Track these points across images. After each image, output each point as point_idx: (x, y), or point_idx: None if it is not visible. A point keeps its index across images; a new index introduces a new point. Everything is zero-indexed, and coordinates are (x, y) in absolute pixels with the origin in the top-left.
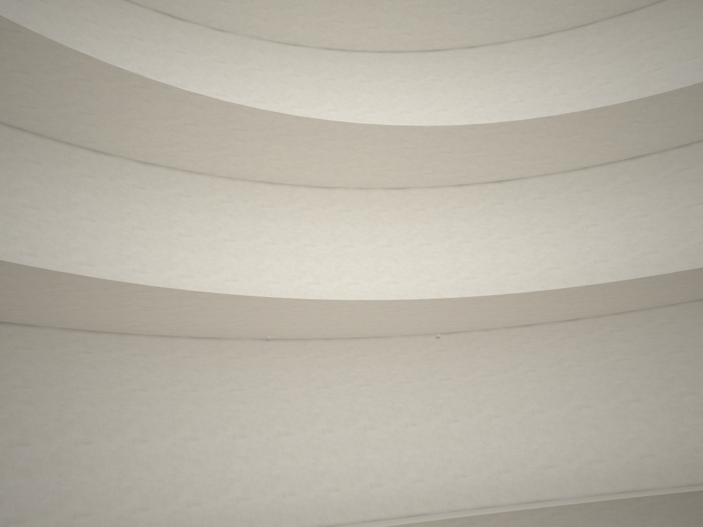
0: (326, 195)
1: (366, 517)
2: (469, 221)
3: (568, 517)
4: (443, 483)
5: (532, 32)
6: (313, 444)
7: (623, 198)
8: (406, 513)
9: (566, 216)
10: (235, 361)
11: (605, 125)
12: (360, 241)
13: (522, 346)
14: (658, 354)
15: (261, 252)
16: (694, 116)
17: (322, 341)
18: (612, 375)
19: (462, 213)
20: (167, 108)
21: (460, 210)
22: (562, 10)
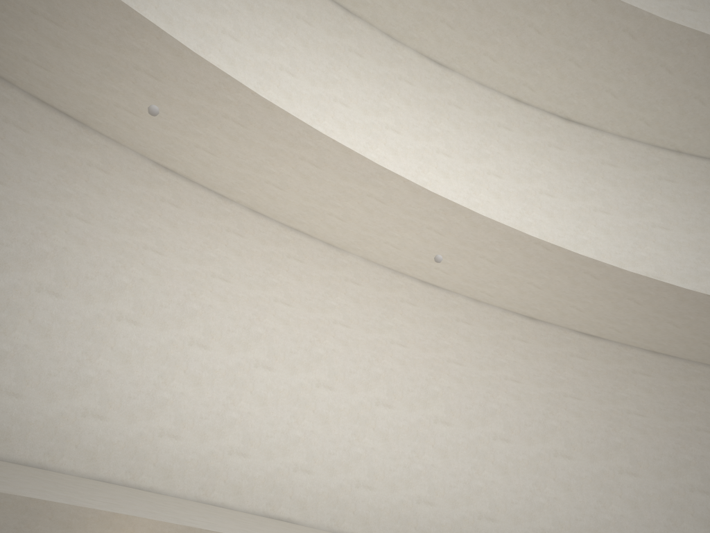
0: (339, 19)
1: (203, 494)
2: (511, 151)
3: None
4: (337, 487)
5: None
6: (167, 355)
7: None
8: (265, 510)
9: (633, 201)
10: (96, 174)
11: None
12: (359, 103)
13: (514, 343)
14: (681, 424)
15: (211, 39)
16: None
17: (247, 212)
18: (614, 428)
19: (506, 137)
20: None
21: (505, 131)
22: None
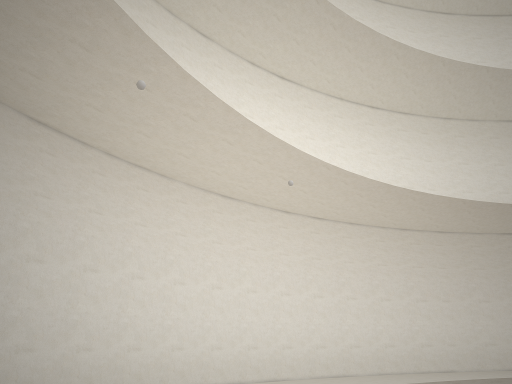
0: None
1: None
2: (255, 100)
3: None
4: (200, 354)
5: None
6: (70, 284)
7: (362, 134)
8: None
9: (325, 131)
10: None
11: (389, 65)
12: None
13: (280, 230)
14: (370, 263)
15: None
16: (432, 90)
17: (104, 155)
18: (340, 273)
19: (251, 90)
20: None
21: (249, 86)
22: None
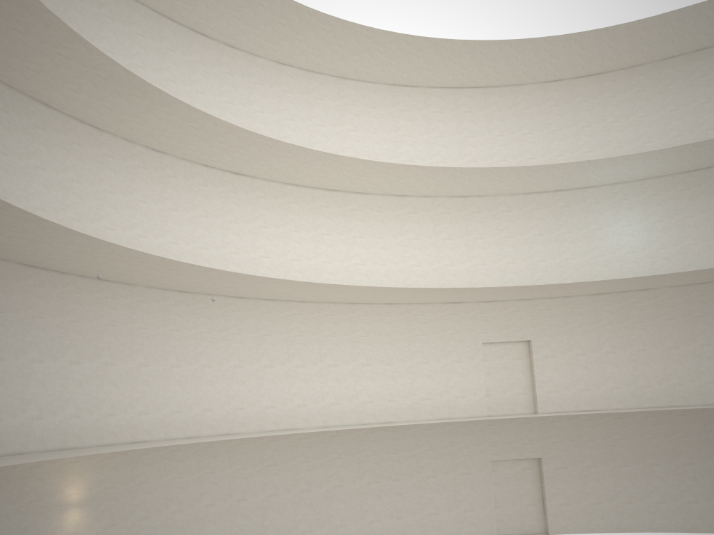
0: (95, 136)
1: (99, 442)
2: (210, 199)
3: (246, 447)
4: (163, 416)
5: (279, 59)
6: (62, 374)
7: (317, 217)
8: (131, 440)
9: (279, 218)
10: None
11: (329, 165)
12: (120, 190)
13: (234, 313)
14: (320, 335)
15: (32, 175)
16: (376, 179)
17: (78, 277)
18: (290, 345)
19: (205, 191)
20: (10, 9)
21: (204, 187)
22: (307, 55)
